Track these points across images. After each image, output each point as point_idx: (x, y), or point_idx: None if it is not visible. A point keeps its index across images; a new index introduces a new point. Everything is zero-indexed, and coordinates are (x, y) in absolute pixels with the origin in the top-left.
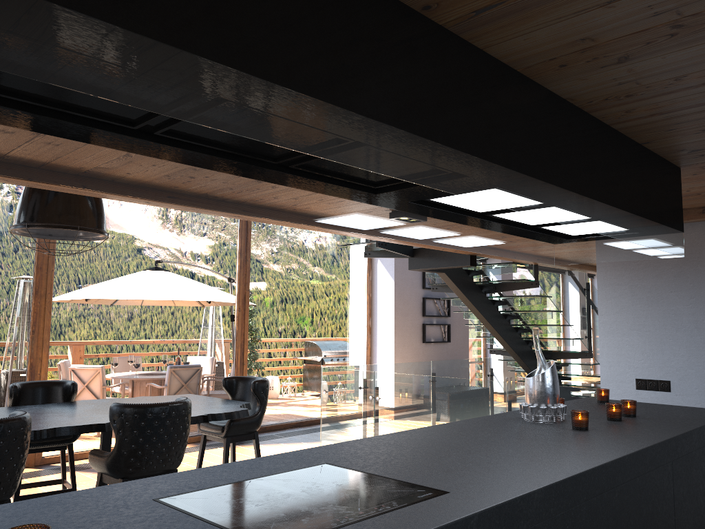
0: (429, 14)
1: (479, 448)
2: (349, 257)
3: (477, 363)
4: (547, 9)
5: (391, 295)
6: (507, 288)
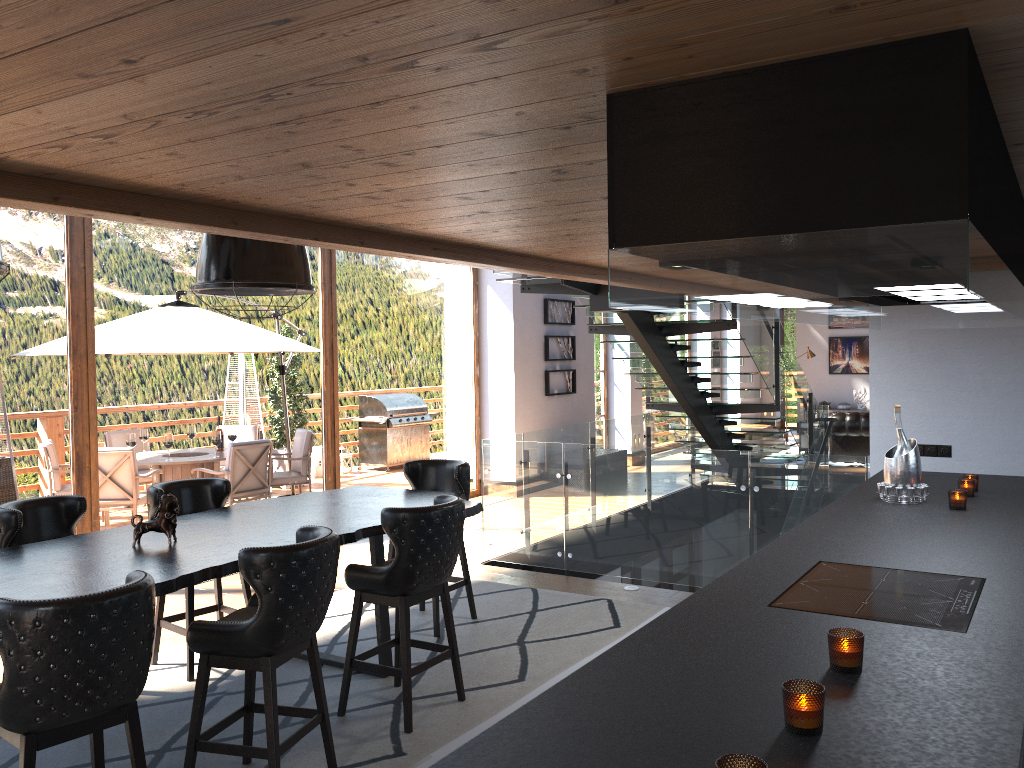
0: (1012, 147)
1: (915, 536)
2: (451, 283)
3: (634, 421)
4: None
5: (509, 335)
6: (694, 330)
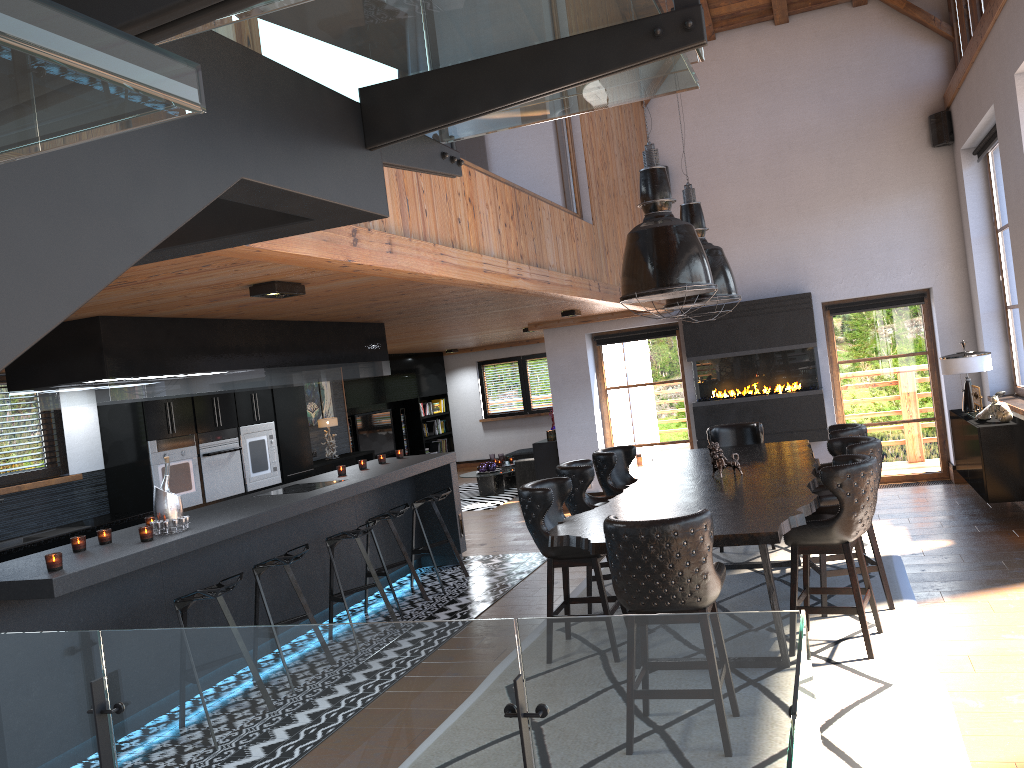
0: None
1: (233, 508)
2: None
3: None
4: None
5: None
6: None
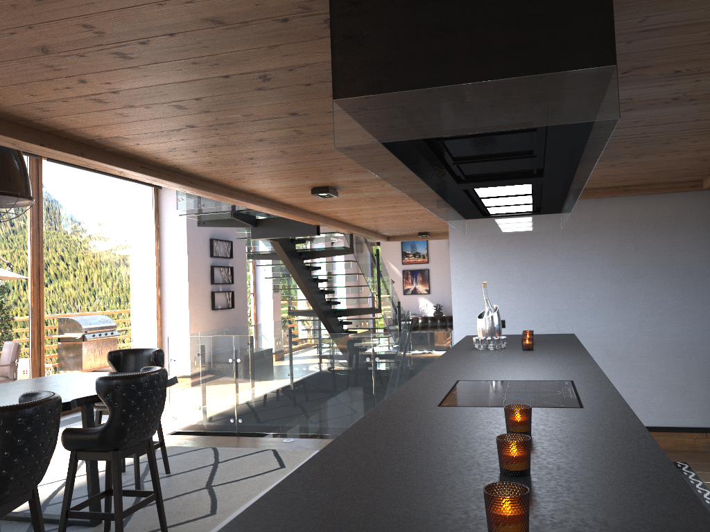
0: None
1: (512, 364)
2: (138, 225)
3: (280, 324)
4: (636, 84)
5: (184, 264)
6: (324, 255)
